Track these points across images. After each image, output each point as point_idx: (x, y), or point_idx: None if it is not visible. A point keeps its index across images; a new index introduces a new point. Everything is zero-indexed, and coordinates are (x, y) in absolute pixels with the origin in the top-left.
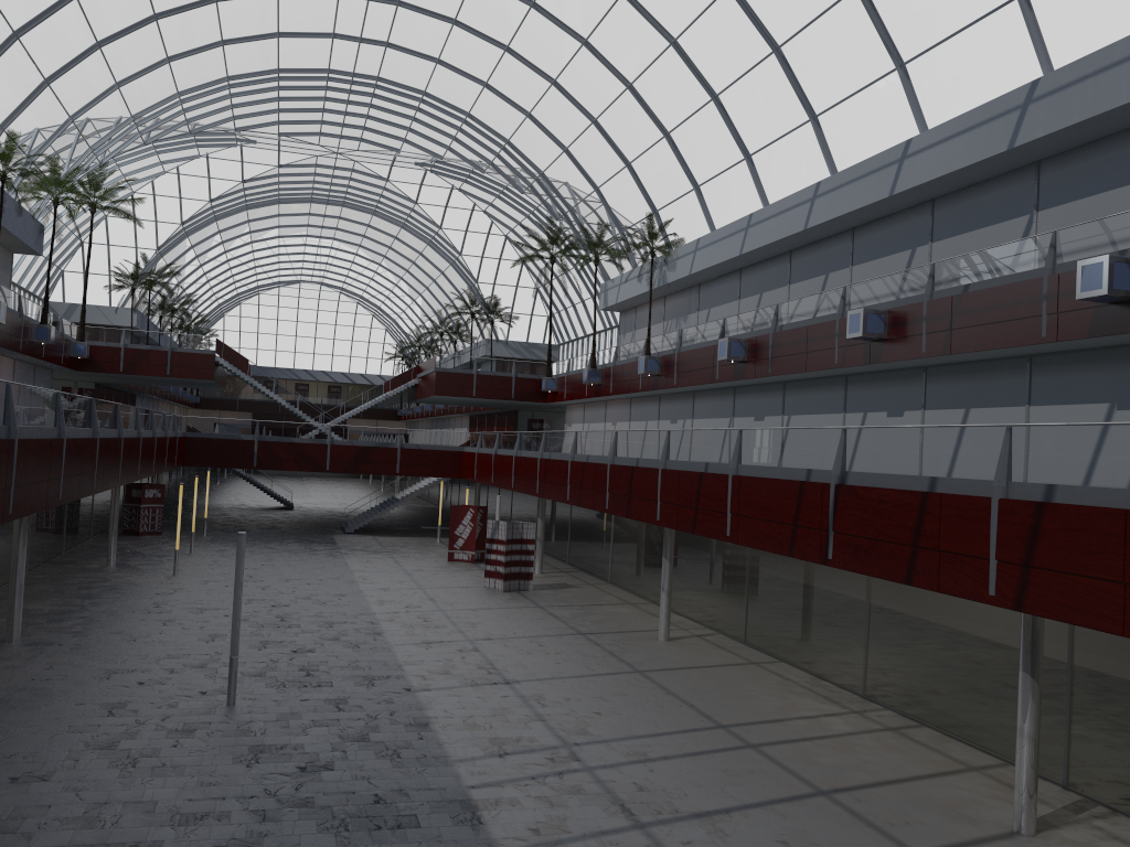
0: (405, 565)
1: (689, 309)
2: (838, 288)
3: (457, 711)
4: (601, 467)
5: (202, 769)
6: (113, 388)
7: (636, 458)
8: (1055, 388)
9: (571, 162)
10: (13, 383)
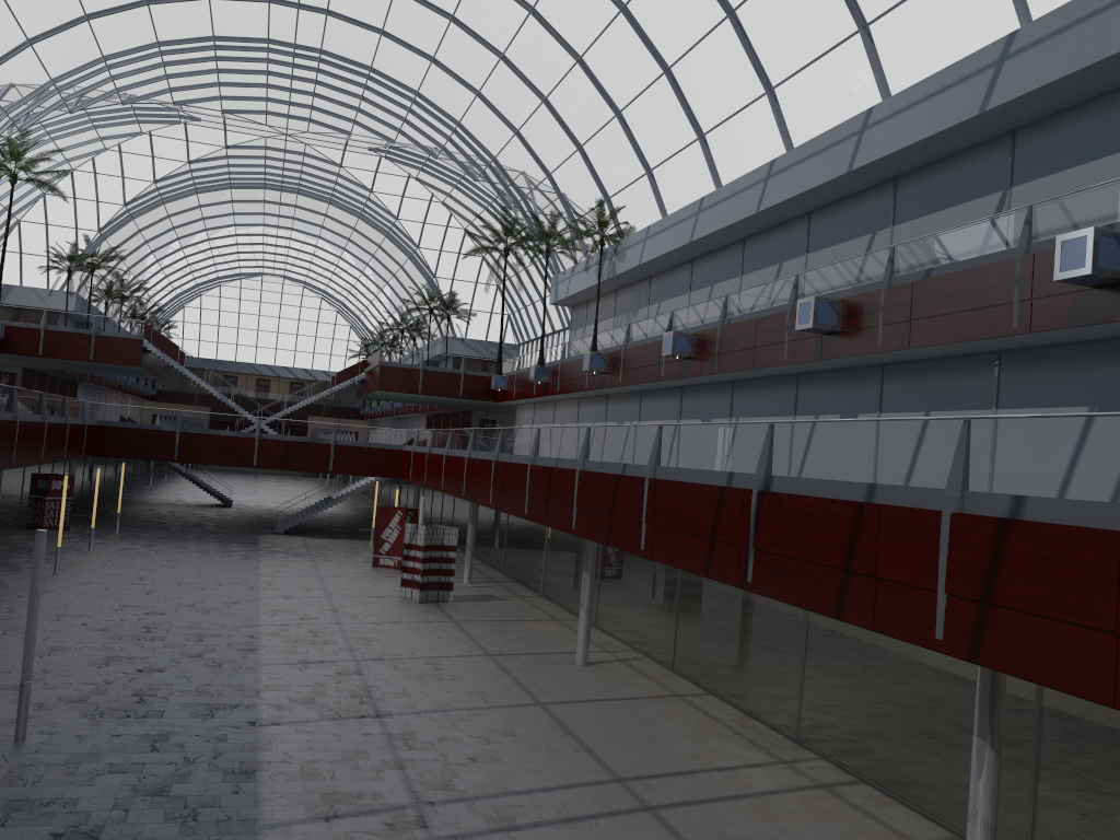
0: (323, 570)
1: (639, 303)
2: (790, 276)
3: (299, 754)
4: (522, 467)
5: None
6: (47, 375)
7: (556, 458)
8: (1027, 389)
9: (522, 146)
10: None
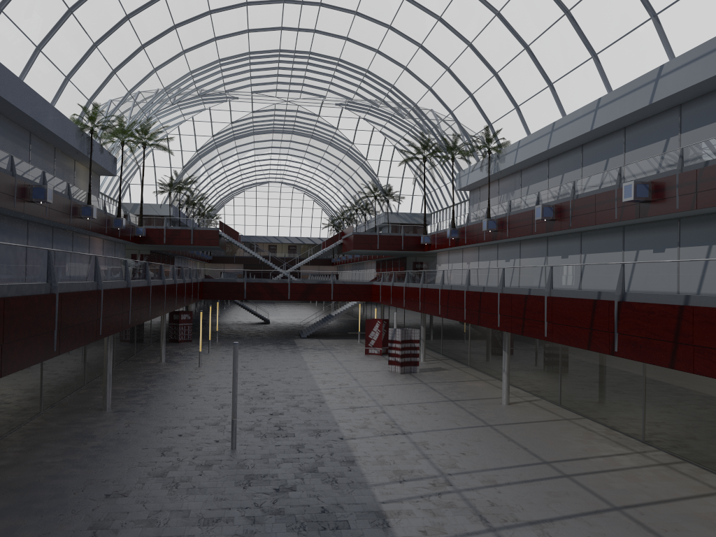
0: (338, 357)
1: (514, 187)
2: (615, 168)
3: (372, 453)
4: (460, 292)
5: (216, 489)
6: (160, 253)
7: (482, 286)
8: None
9: (433, 96)
10: (99, 256)
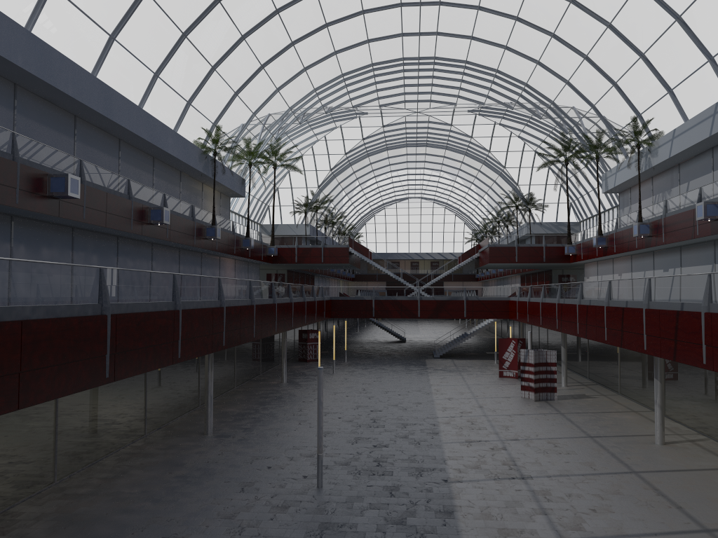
0: (468, 380)
1: (671, 184)
2: None
3: (478, 502)
4: (600, 308)
5: None
6: (298, 272)
7: (625, 300)
8: None
9: (572, 90)
10: (179, 274)
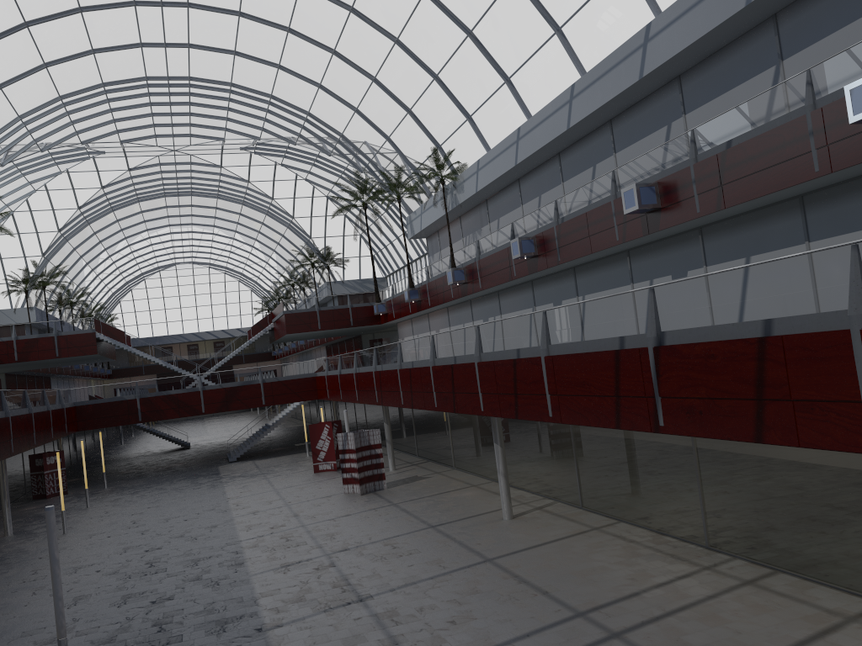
0: (276, 484)
1: (481, 223)
2: (607, 173)
3: None
4: (425, 370)
5: None
6: (25, 375)
7: (453, 356)
8: (832, 221)
9: (362, 120)
10: None
